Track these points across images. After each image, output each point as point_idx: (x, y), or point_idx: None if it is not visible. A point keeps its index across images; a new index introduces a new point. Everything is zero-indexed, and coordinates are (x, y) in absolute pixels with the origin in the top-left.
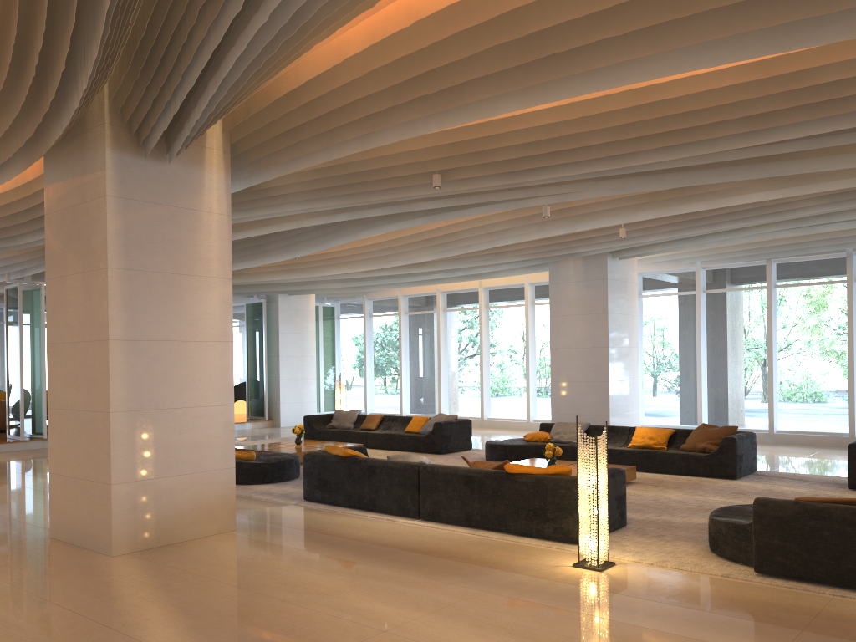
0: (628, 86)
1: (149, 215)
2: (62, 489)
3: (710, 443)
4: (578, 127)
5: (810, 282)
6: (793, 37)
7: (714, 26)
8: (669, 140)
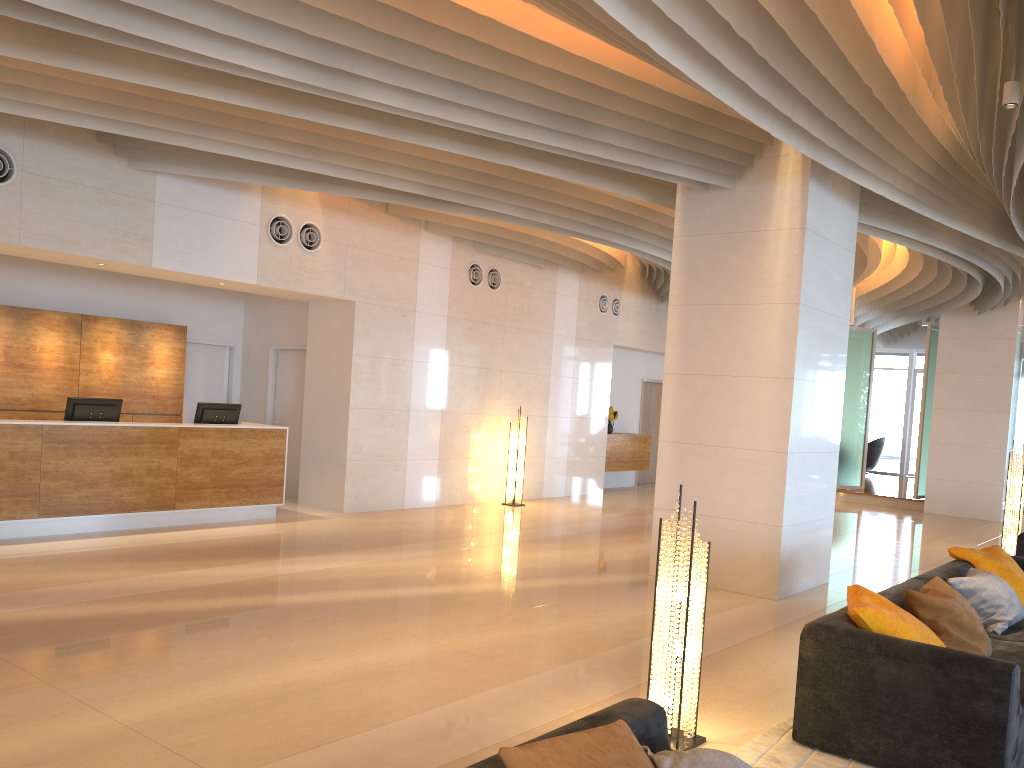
0: None
1: (710, 247)
2: None
3: None
4: None
5: None
6: None
7: None
8: None
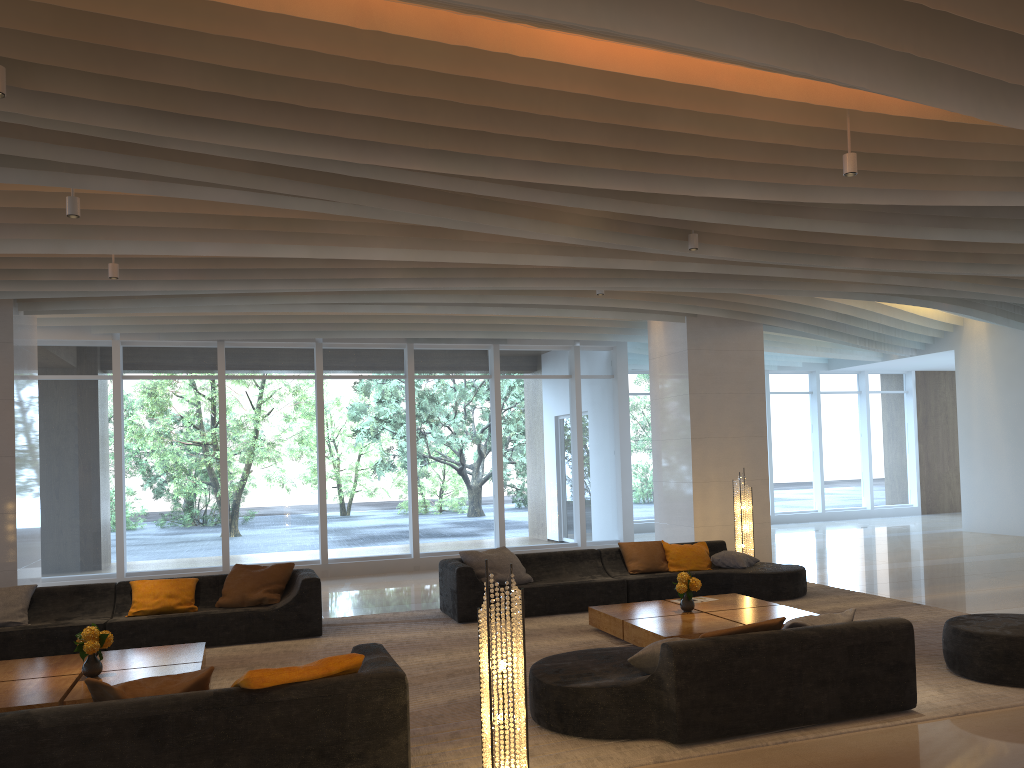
0: (471, 42)
1: None
2: None
3: (268, 591)
4: (347, 76)
5: (270, 374)
6: (827, 62)
7: (797, 7)
8: (454, 143)
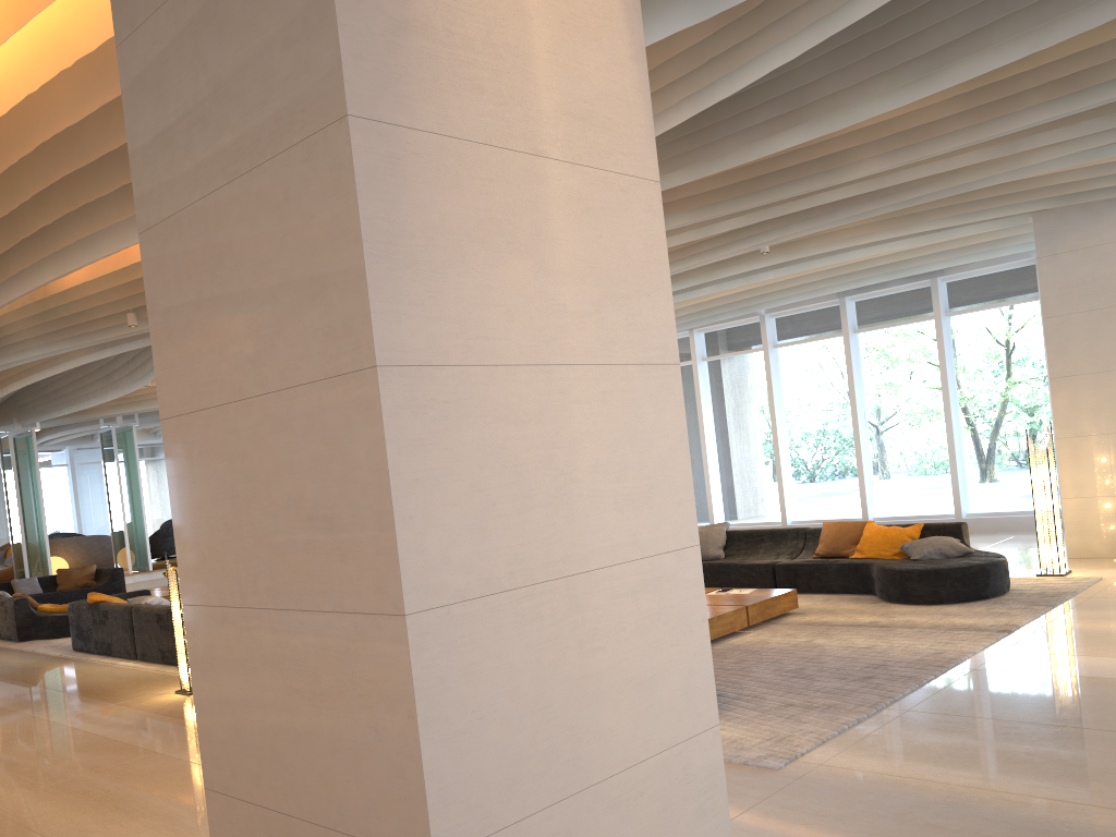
0: None
1: None
2: None
3: None
4: None
5: (735, 351)
6: None
7: (116, 210)
8: None
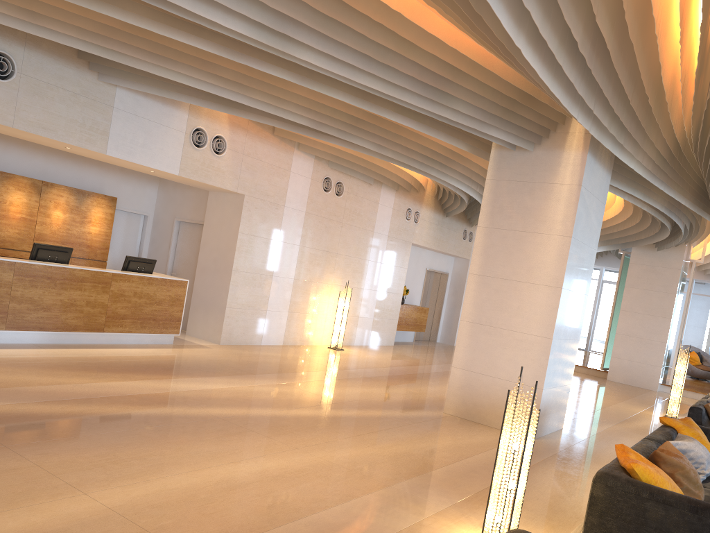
0: None
1: (512, 190)
2: None
3: None
4: None
5: None
6: None
7: None
8: None
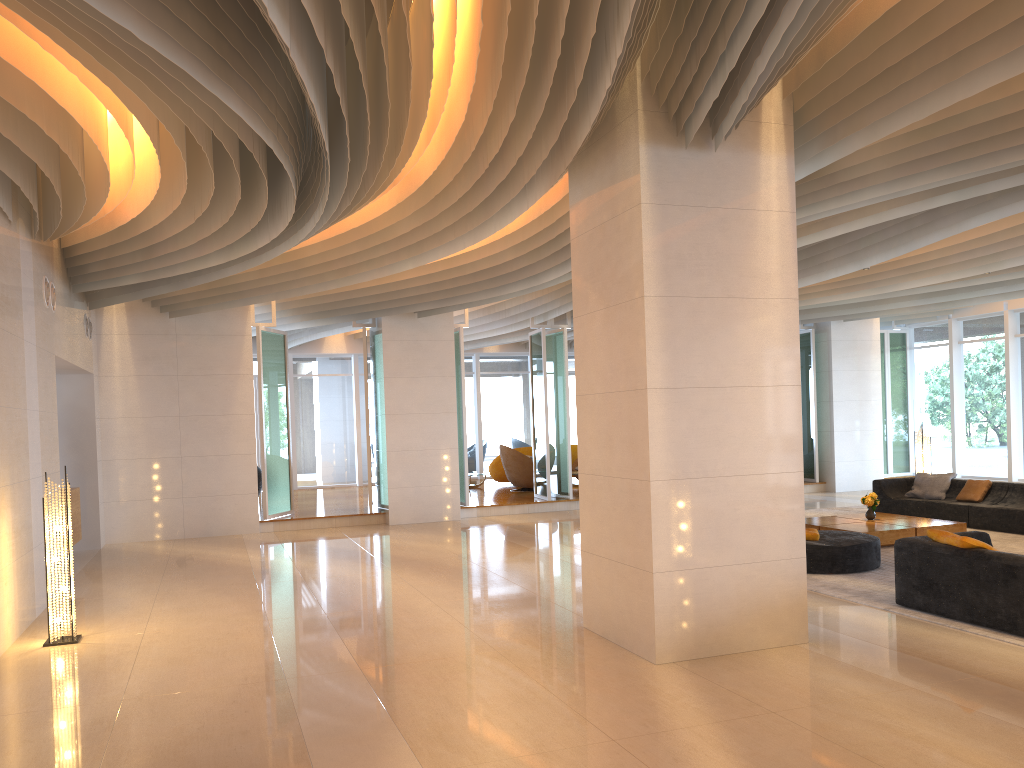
0: None
1: (691, 223)
2: (595, 571)
3: None
4: None
5: None
6: None
7: None
8: None
